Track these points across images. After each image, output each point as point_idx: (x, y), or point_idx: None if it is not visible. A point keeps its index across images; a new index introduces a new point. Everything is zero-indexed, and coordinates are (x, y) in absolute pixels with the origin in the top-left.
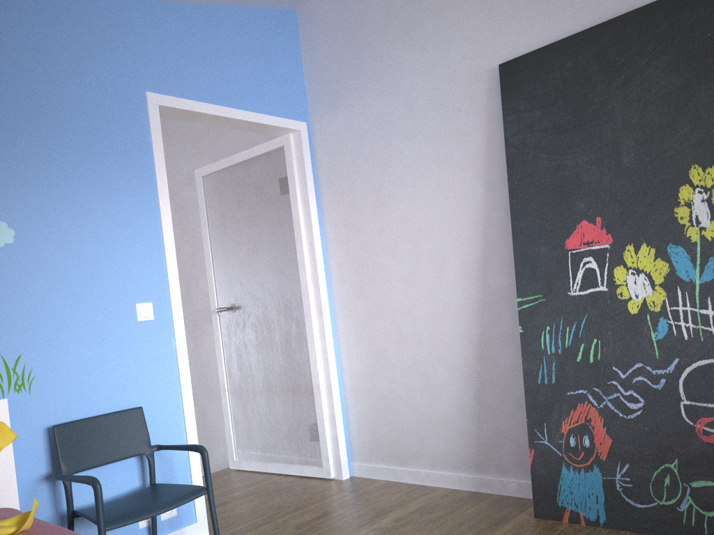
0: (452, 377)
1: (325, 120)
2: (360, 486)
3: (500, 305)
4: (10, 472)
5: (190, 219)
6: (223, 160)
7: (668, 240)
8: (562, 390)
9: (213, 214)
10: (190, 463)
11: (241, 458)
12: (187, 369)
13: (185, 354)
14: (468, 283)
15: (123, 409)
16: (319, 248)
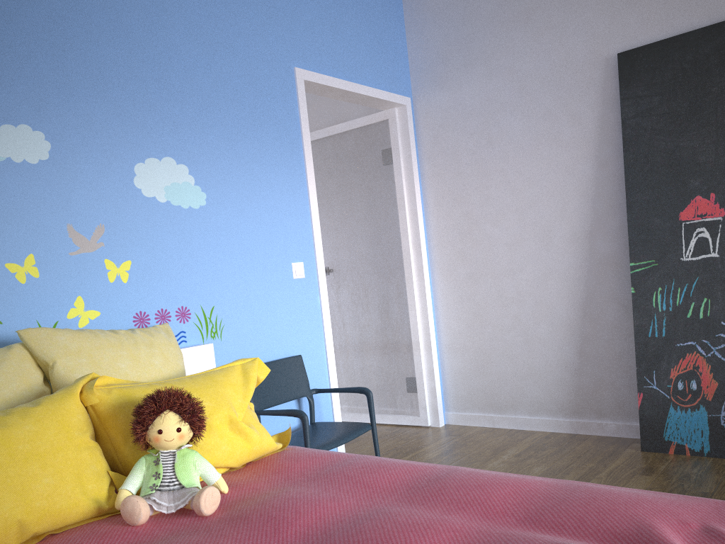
0: (554, 334)
1: (430, 96)
2: (460, 431)
3: (606, 269)
4: None
5: None
6: (320, 131)
7: None
8: (671, 342)
9: None
10: (332, 407)
11: None
12: (329, 323)
13: (327, 310)
14: (575, 250)
15: (285, 357)
16: (421, 216)
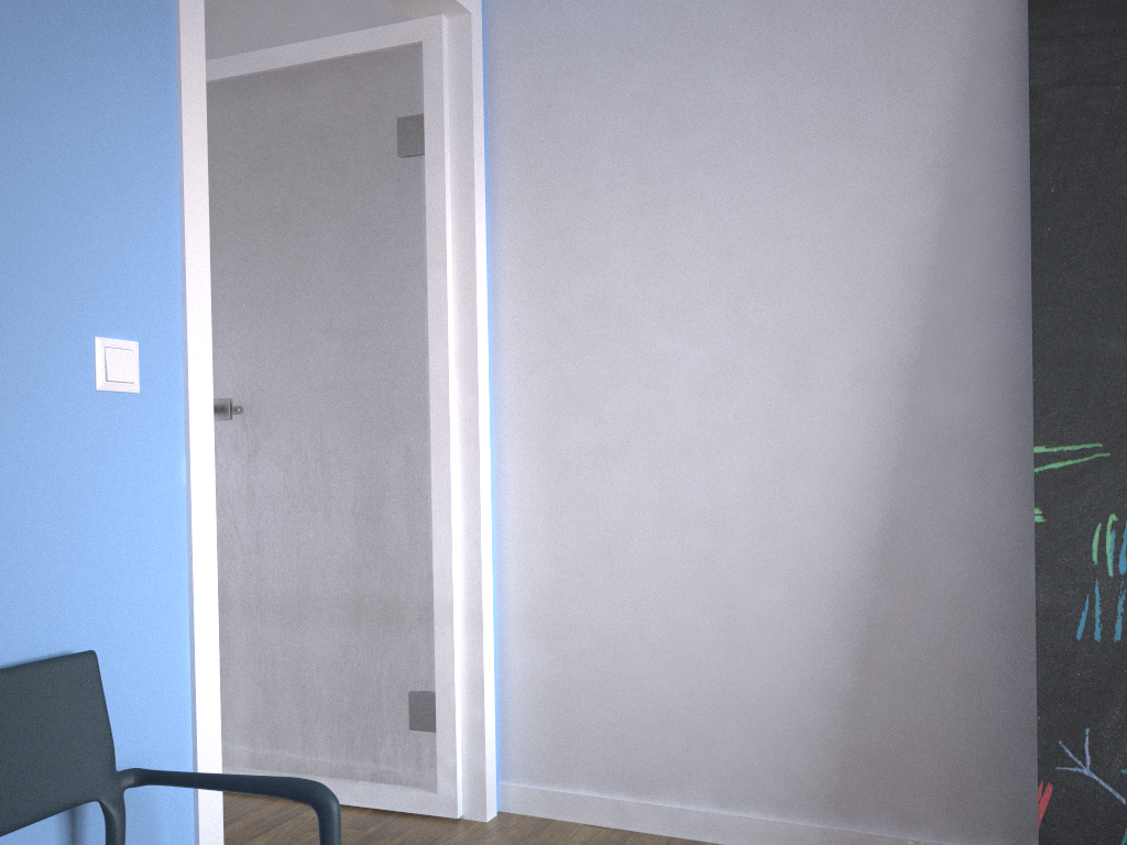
0: (799, 609)
1: (532, 3)
2: (543, 841)
3: (949, 460)
4: None
5: None
6: (243, 57)
7: None
8: None
9: None
10: (197, 812)
11: None
12: (211, 547)
13: (209, 505)
14: (872, 406)
15: (31, 657)
16: (484, 292)
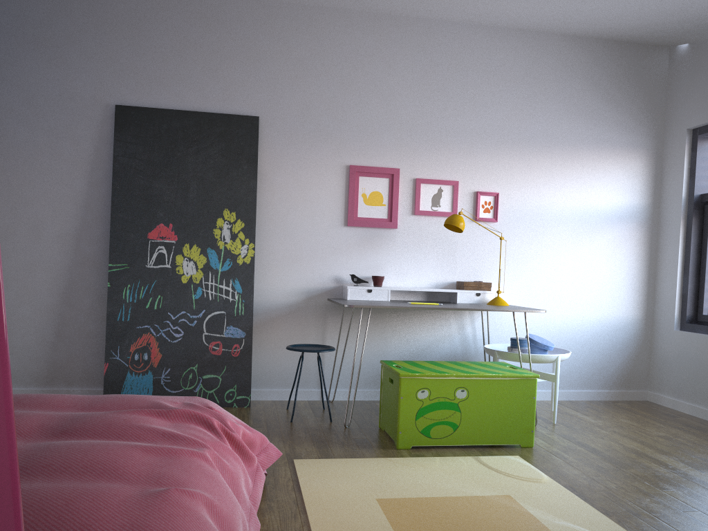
0: (35, 315)
1: None
2: None
3: (88, 266)
4: None
5: None
6: None
7: (208, 245)
8: (134, 325)
9: None
10: None
11: None
12: None
13: None
14: (63, 247)
15: None
16: None
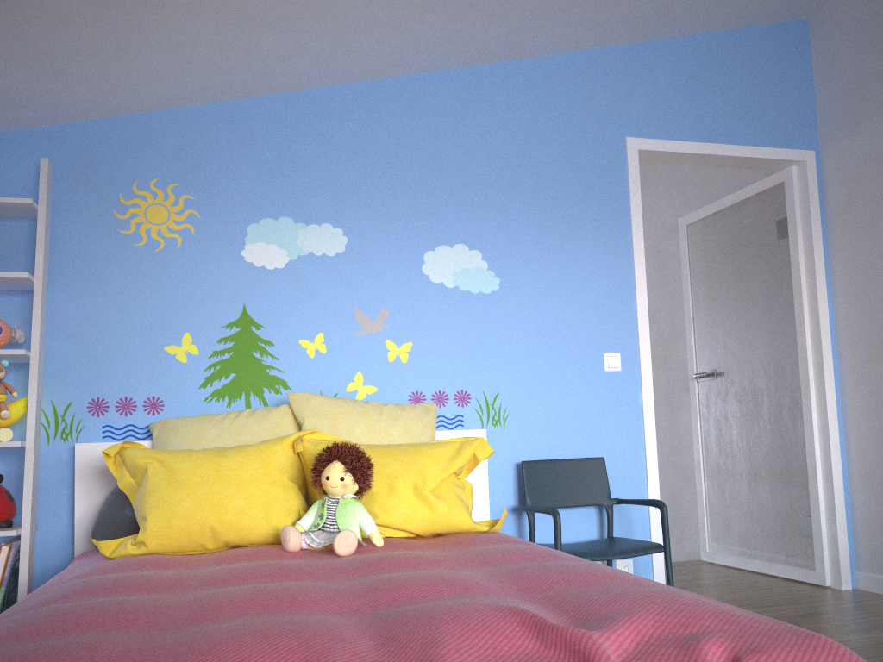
0: None
1: (840, 145)
2: (863, 599)
3: None
4: (484, 496)
5: (671, 275)
6: (711, 205)
7: None
8: None
9: (696, 267)
10: (650, 526)
11: (715, 550)
12: (652, 426)
13: (651, 411)
14: None
15: (585, 457)
16: (824, 301)
